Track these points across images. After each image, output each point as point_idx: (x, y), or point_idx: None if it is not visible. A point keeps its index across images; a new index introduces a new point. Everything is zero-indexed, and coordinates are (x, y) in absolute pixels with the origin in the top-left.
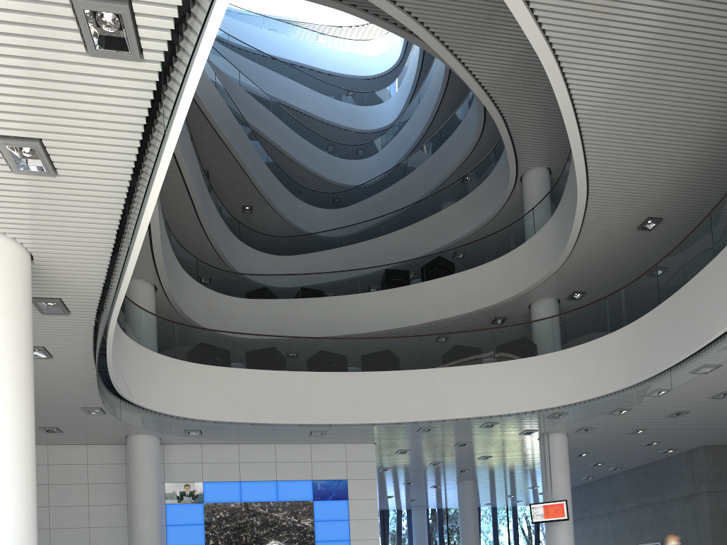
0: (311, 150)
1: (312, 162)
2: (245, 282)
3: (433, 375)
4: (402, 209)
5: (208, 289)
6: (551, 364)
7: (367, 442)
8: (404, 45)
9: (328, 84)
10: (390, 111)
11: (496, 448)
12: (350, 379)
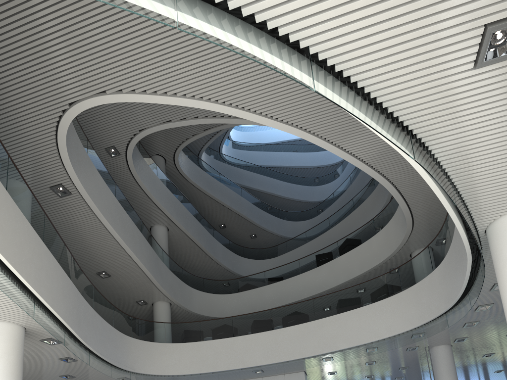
0: (296, 188)
1: (297, 195)
2: (233, 283)
3: (321, 323)
4: (339, 210)
5: (210, 293)
6: (400, 300)
7: (298, 371)
8: None
9: (309, 145)
10: None
11: (402, 361)
12: (269, 335)
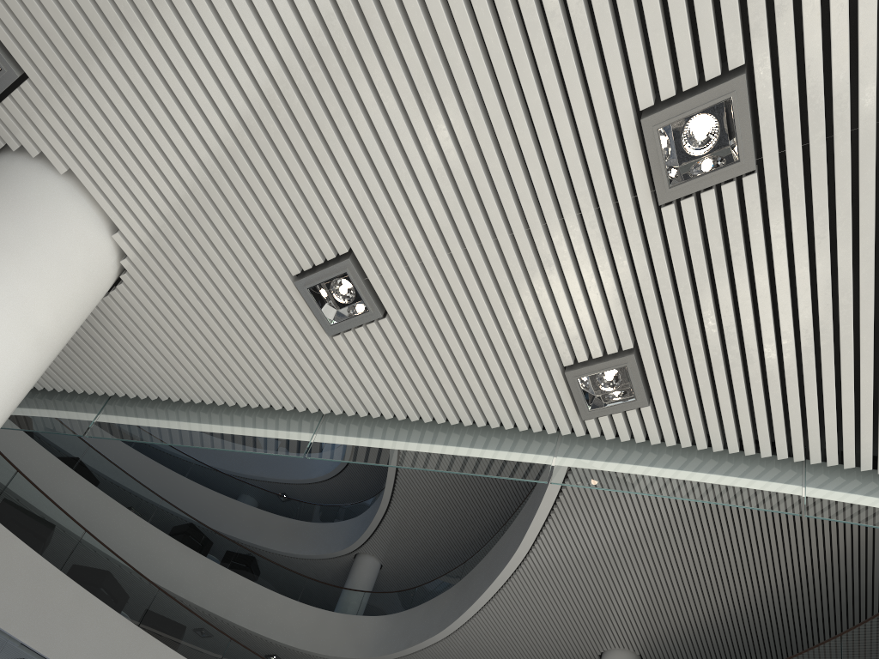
0: None
1: None
2: None
3: None
4: (220, 472)
5: None
6: None
7: None
8: None
9: None
10: None
11: None
12: (129, 632)
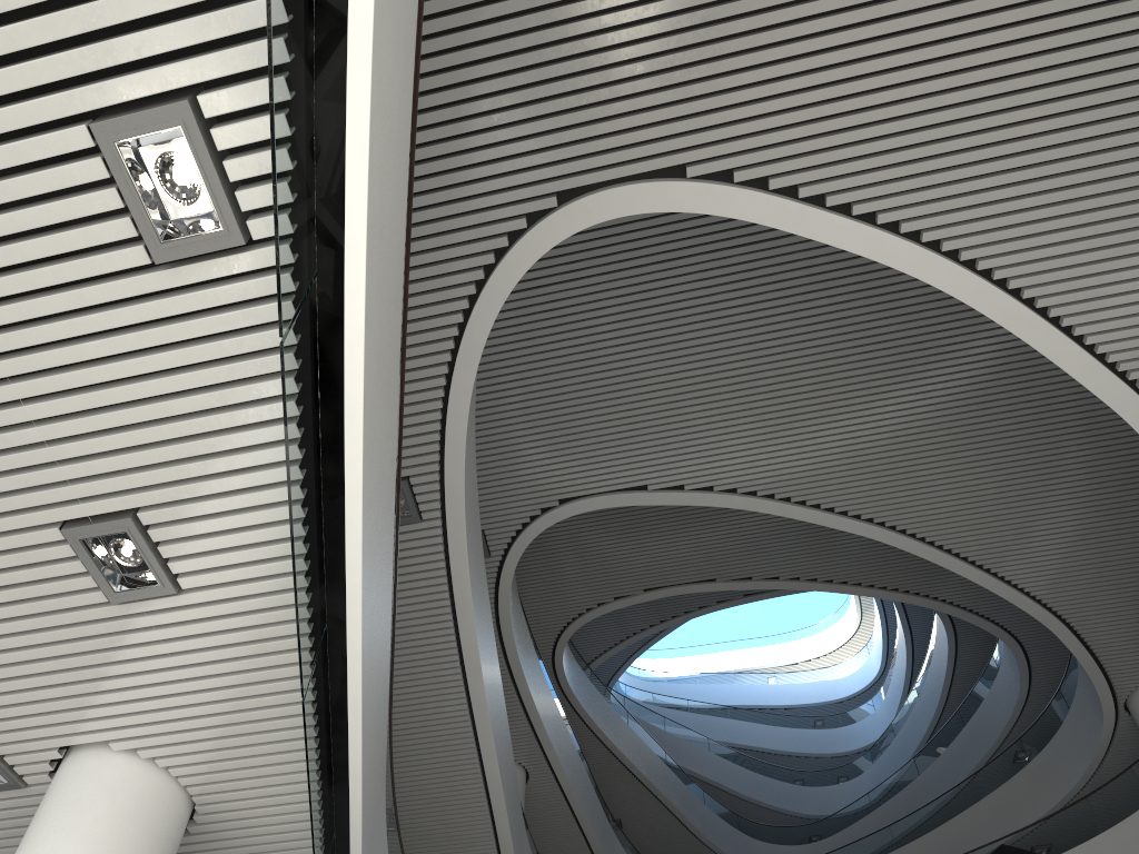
0: (768, 784)
1: (771, 797)
2: None
3: None
4: (919, 810)
5: None
6: None
7: None
8: (883, 654)
9: (785, 715)
10: (878, 723)
11: None
12: None
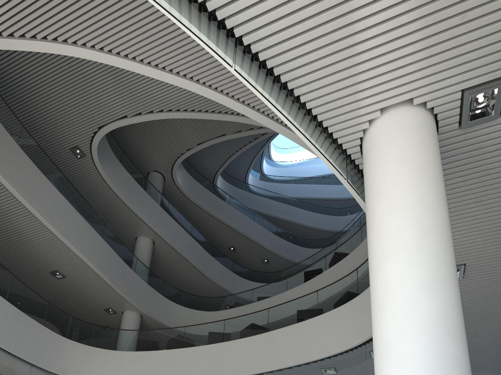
0: (320, 217)
1: (321, 224)
2: (220, 301)
3: (272, 336)
4: (346, 231)
5: (192, 309)
6: (354, 308)
7: None
8: None
9: None
10: None
11: None
12: (217, 348)
